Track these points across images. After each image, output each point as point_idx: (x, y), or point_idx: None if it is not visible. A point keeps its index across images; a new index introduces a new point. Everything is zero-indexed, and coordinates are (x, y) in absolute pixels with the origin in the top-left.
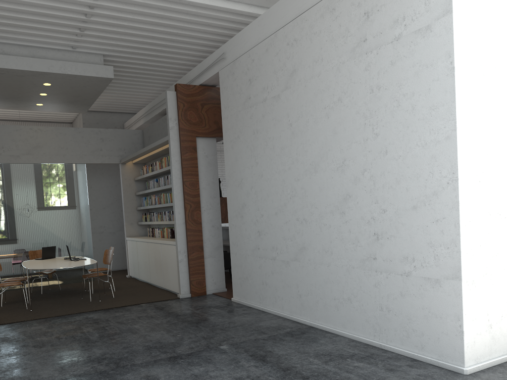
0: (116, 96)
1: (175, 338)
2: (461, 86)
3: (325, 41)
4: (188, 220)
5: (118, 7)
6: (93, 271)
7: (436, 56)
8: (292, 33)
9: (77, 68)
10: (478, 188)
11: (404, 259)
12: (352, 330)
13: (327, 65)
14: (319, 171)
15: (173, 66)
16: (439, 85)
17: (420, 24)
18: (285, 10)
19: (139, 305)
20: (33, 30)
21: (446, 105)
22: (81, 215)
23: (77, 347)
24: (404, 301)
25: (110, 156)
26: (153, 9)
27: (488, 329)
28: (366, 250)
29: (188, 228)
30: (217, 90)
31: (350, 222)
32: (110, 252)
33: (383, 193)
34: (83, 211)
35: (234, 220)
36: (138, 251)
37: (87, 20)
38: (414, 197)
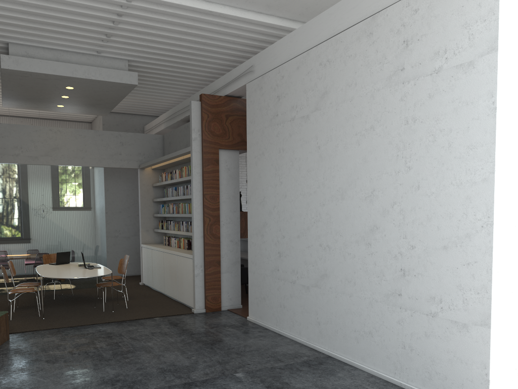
0: (138, 99)
1: (189, 361)
2: (502, 128)
3: (360, 66)
4: (207, 234)
5: (146, 16)
6: (107, 279)
7: (477, 94)
8: (325, 54)
9: (102, 73)
10: (513, 233)
11: (430, 299)
12: (372, 364)
13: (360, 90)
14: (346, 199)
15: (198, 73)
16: (479, 125)
17: (462, 59)
18: (319, 29)
19: (152, 319)
20: (59, 34)
21: (485, 145)
22: (97, 220)
23: (91, 365)
24: (428, 342)
25: (129, 160)
26: (183, 18)
27: (515, 378)
28: (391, 285)
29: (206, 242)
30: (243, 102)
31: (376, 254)
32: (125, 261)
33: (413, 229)
34: (99, 215)
35: (254, 238)
36: (153, 259)
37: (115, 26)
38: (445, 236)
